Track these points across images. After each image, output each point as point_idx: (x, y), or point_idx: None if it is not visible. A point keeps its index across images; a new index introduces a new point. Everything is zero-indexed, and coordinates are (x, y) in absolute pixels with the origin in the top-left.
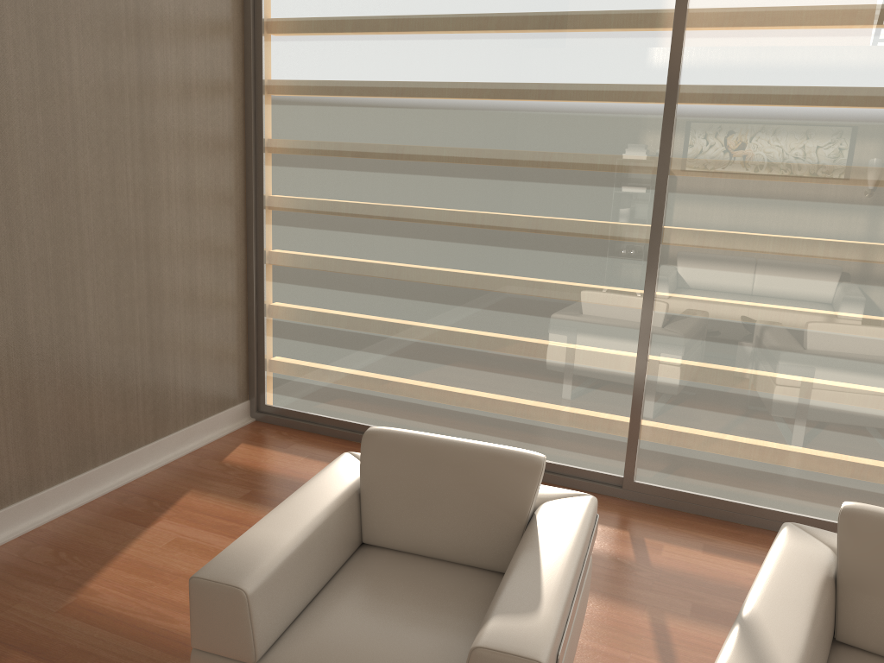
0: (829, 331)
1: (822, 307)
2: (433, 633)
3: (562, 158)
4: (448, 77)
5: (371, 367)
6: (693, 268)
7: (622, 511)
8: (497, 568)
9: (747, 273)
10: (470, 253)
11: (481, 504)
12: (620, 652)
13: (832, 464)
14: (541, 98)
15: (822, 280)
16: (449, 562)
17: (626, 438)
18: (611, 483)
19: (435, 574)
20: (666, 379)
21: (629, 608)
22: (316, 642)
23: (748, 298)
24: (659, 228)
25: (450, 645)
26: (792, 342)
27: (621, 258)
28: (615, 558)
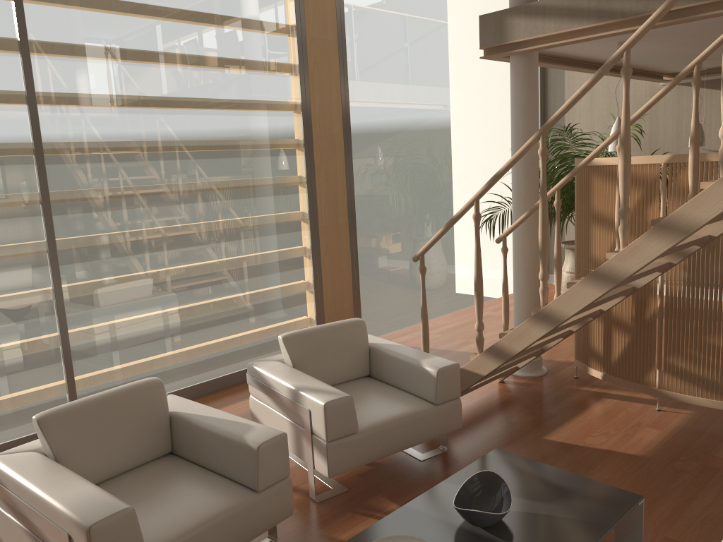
0: (167, 279)
1: (160, 267)
2: (193, 484)
3: None
4: None
5: None
6: (83, 262)
7: None
8: (163, 453)
9: (116, 257)
10: None
11: (142, 420)
12: None
13: (187, 352)
14: None
15: (156, 251)
16: (134, 468)
17: (66, 394)
18: None
19: (141, 474)
20: (85, 341)
21: None
22: (155, 525)
23: (121, 272)
24: (54, 241)
25: (208, 481)
26: (151, 291)
27: (30, 268)
28: None
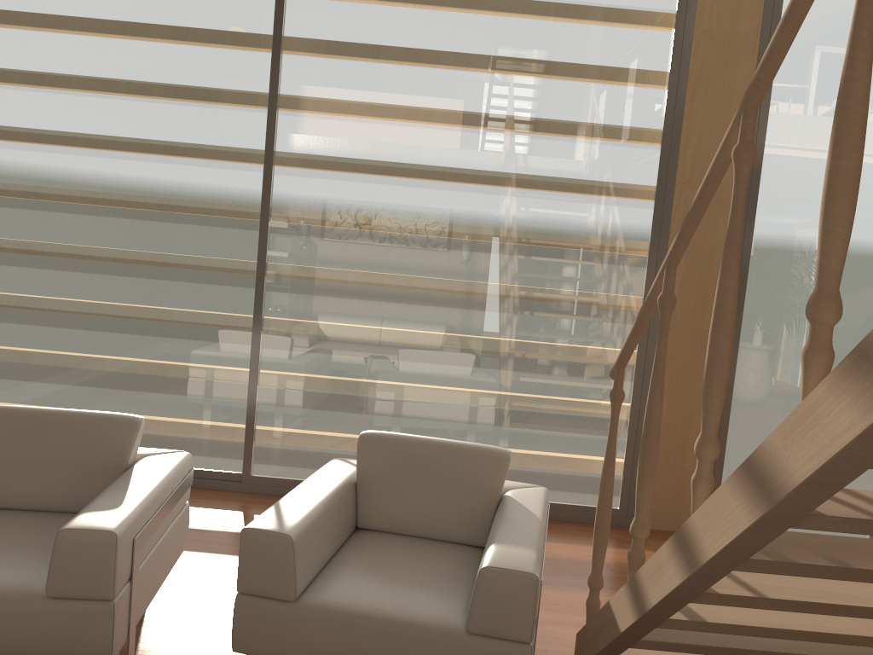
0: (391, 340)
1: (385, 322)
2: (33, 551)
3: (183, 202)
4: (80, 127)
5: (0, 392)
6: (291, 293)
7: (240, 500)
8: None
9: (331, 296)
10: (102, 282)
11: (86, 458)
12: (217, 586)
13: None
14: (164, 152)
15: (384, 301)
16: (57, 512)
17: (244, 439)
18: (233, 479)
19: (42, 519)
20: (274, 385)
21: (231, 559)
22: None
23: (333, 316)
24: (263, 261)
25: (47, 556)
26: (366, 349)
27: (235, 286)
28: (226, 529)
